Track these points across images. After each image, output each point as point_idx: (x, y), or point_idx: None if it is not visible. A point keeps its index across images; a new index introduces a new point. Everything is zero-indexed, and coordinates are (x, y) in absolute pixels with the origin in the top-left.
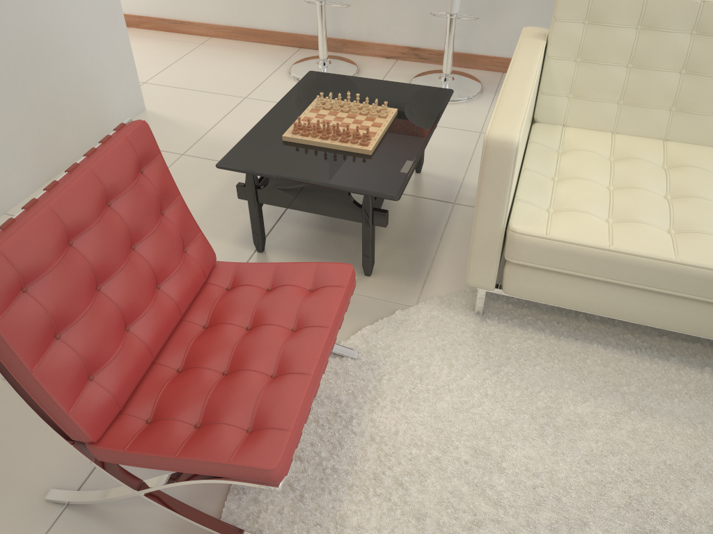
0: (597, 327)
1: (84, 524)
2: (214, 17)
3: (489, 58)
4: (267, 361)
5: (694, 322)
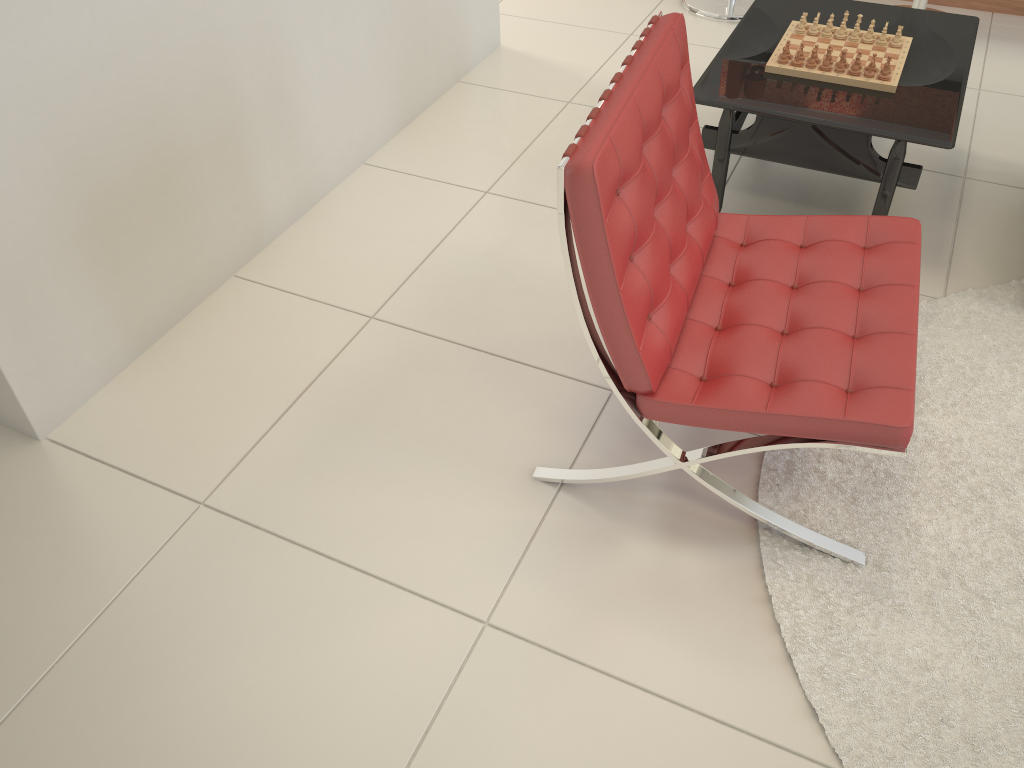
0: None
1: (589, 507)
2: None
3: None
4: (843, 320)
5: None
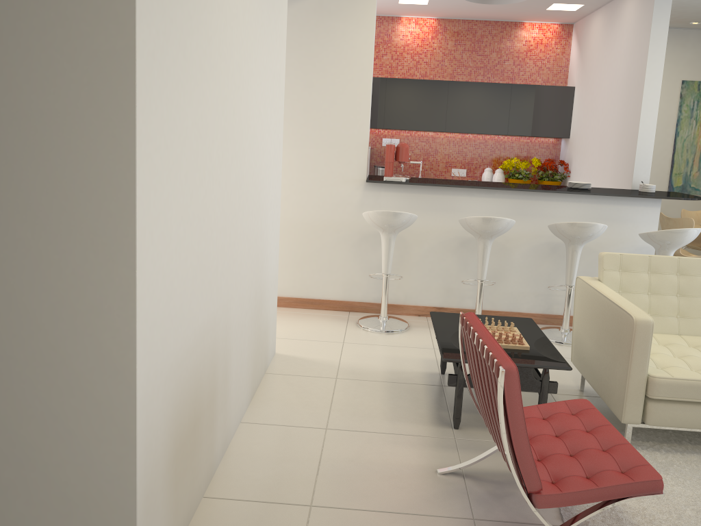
0: (697, 446)
1: None
2: (279, 291)
3: (494, 311)
4: (594, 444)
5: None
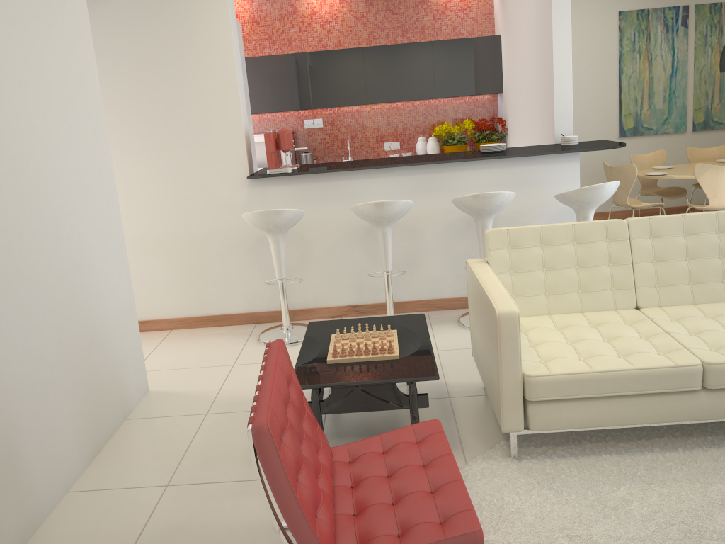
0: (597, 445)
1: None
2: (175, 312)
3: (415, 301)
4: (422, 484)
5: (660, 411)
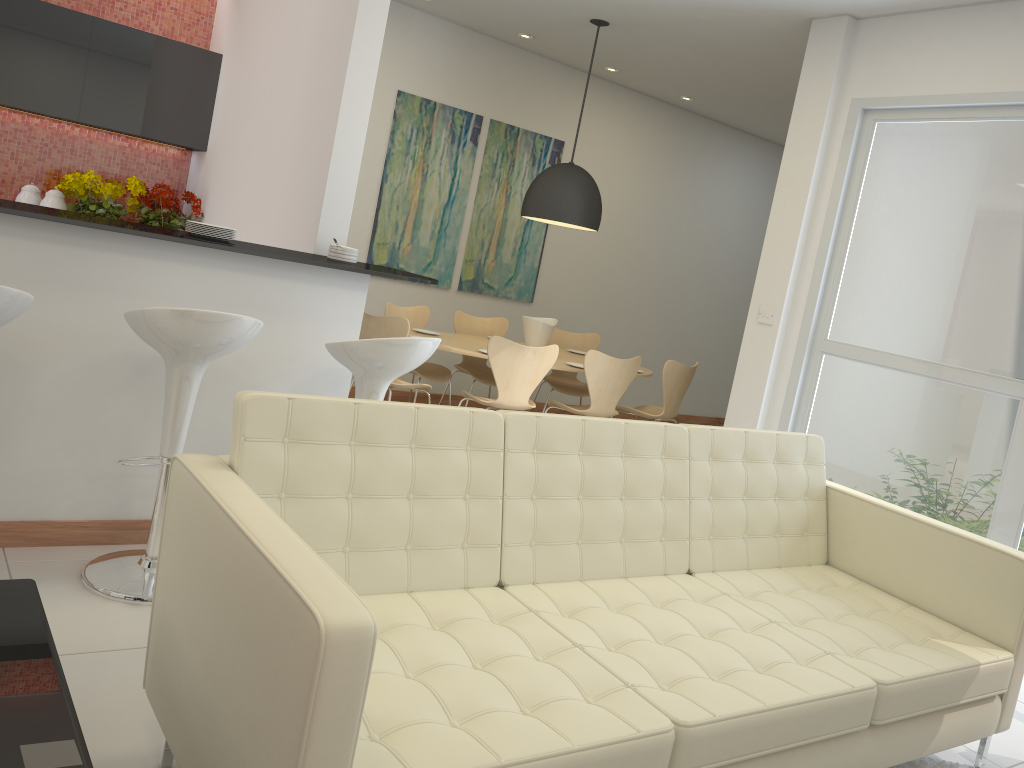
0: None
1: None
2: None
3: None
4: None
5: None
